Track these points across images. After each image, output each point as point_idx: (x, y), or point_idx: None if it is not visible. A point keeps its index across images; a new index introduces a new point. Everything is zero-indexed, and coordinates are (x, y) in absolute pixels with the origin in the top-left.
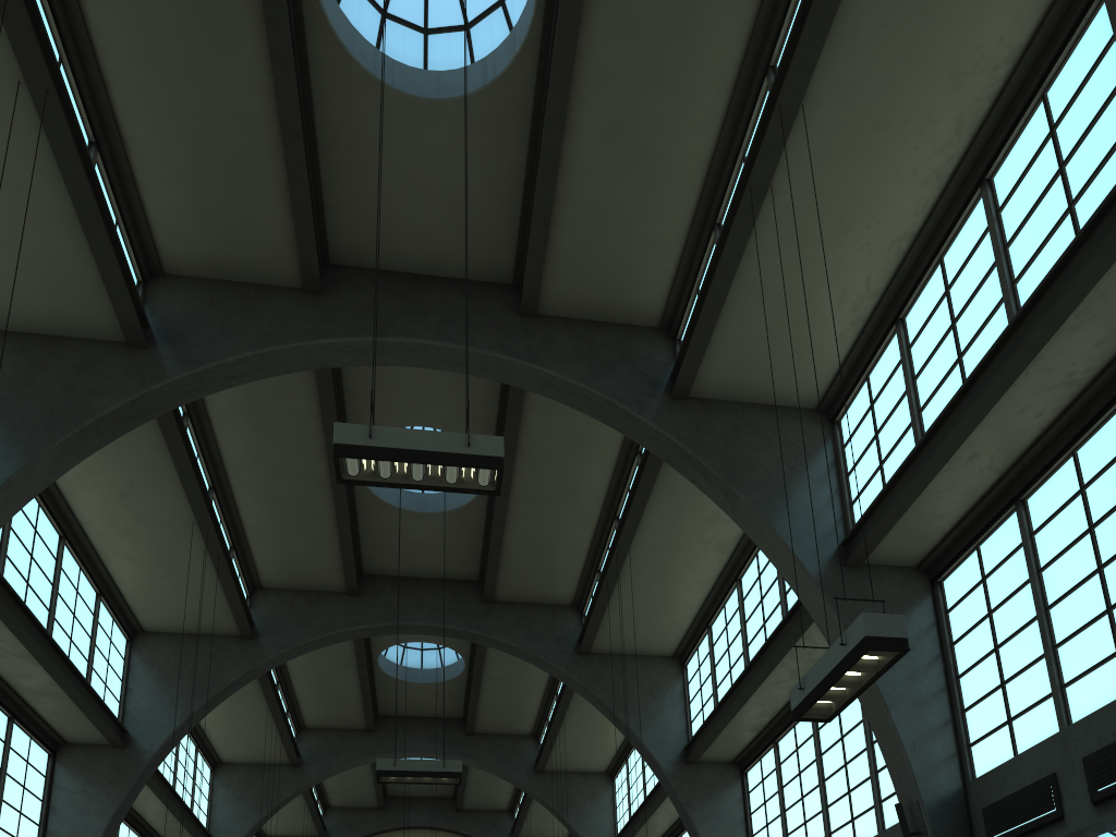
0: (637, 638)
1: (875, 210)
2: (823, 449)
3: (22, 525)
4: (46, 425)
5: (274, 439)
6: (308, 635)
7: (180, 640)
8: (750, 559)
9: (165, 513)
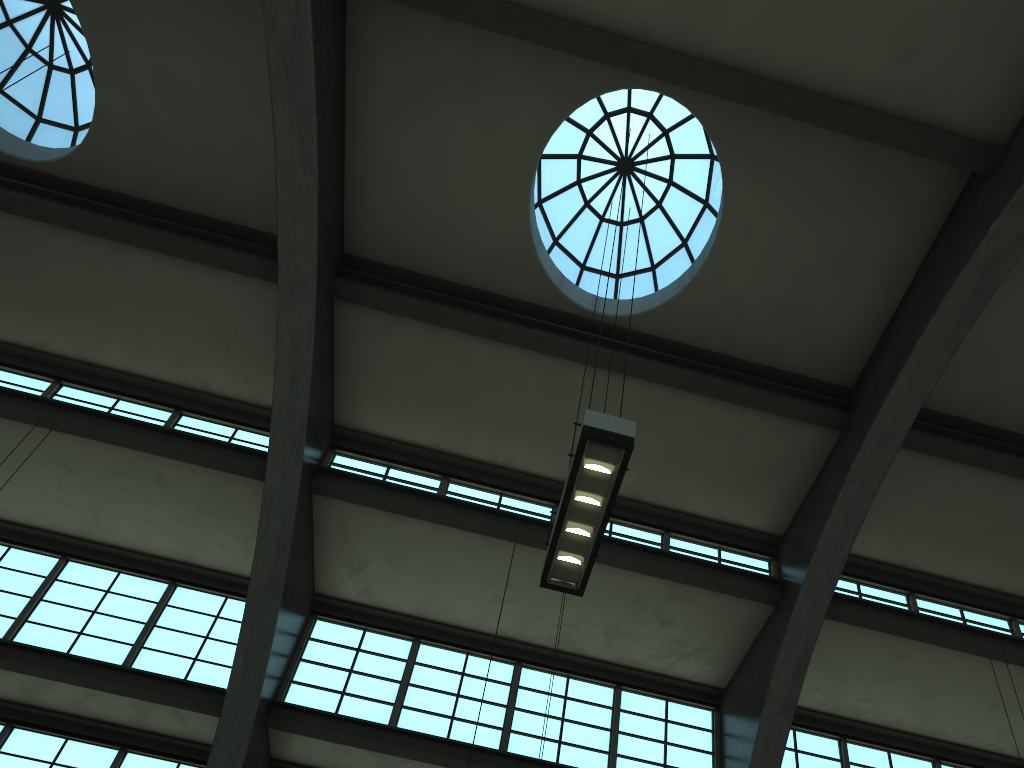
0: (360, 554)
1: (931, 709)
2: None
3: None
4: None
5: None
6: None
7: None
8: (556, 671)
9: None
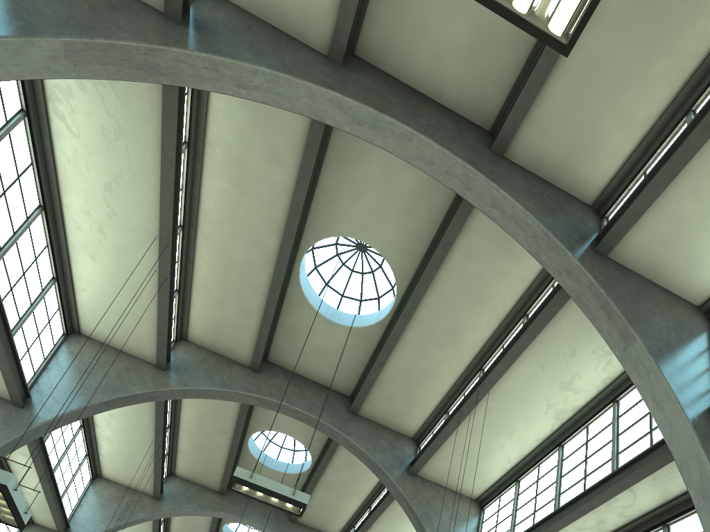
0: (456, 474)
1: None
2: (702, 335)
3: (6, 161)
4: (58, 23)
5: (247, 202)
6: (209, 385)
7: (106, 350)
8: (579, 430)
9: (135, 220)
